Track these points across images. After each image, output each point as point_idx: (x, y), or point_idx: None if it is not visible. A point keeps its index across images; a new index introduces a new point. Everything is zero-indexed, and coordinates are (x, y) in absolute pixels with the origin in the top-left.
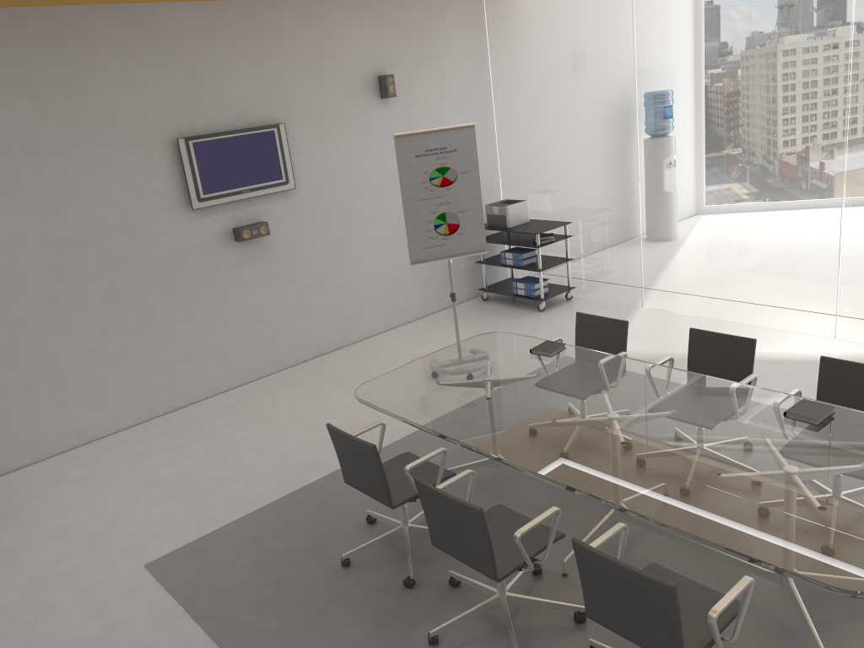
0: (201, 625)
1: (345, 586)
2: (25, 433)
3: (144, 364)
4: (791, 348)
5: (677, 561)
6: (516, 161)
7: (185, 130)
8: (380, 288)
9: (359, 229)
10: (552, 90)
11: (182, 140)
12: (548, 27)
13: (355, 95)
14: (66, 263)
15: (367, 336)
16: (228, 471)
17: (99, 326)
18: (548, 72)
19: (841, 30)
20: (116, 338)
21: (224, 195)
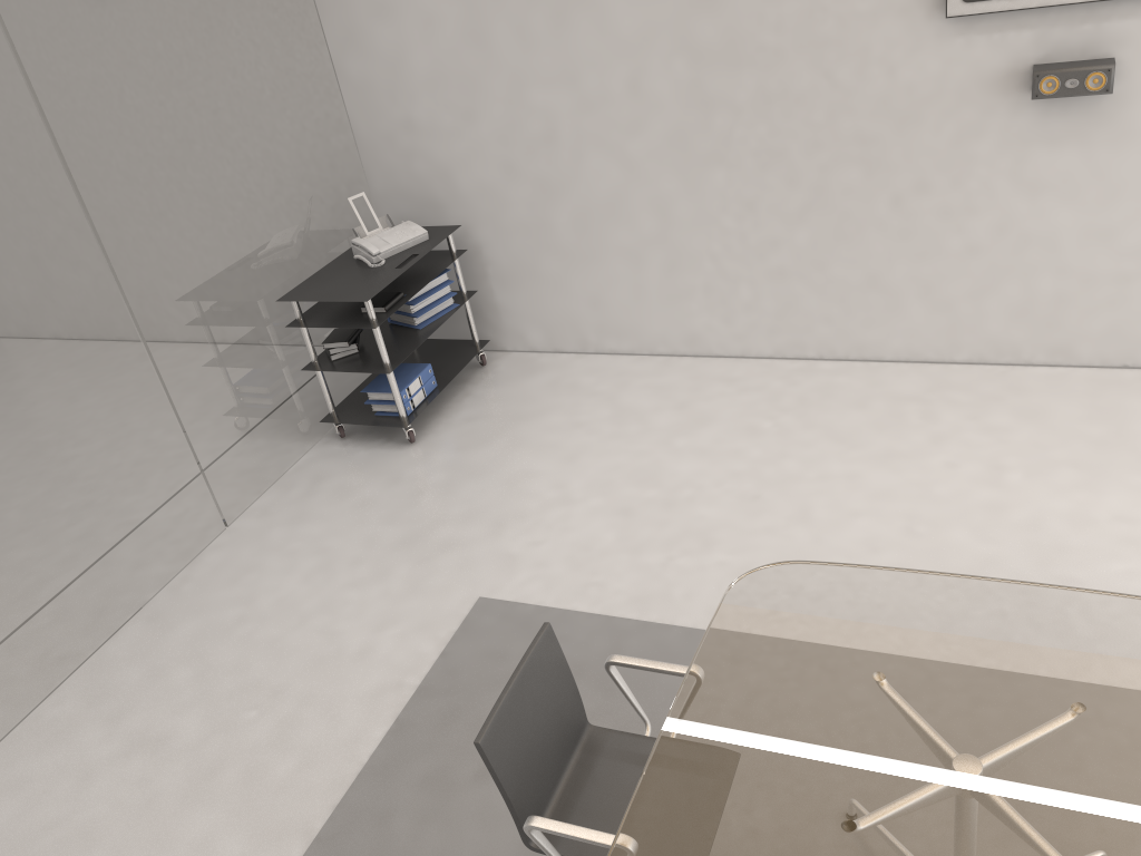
0: (381, 740)
1: None
2: (626, 313)
3: (801, 274)
4: None
5: None
6: None
7: None
8: None
9: None
10: None
11: None
12: None
13: None
14: (707, 87)
15: None
16: (724, 522)
17: (742, 198)
18: None
19: None
20: (765, 223)
21: None
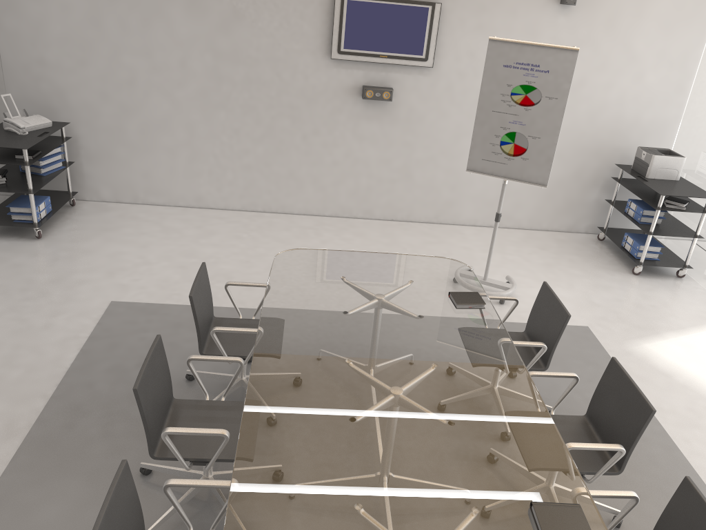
0: (75, 358)
1: None
2: (163, 182)
3: (258, 168)
4: None
5: None
6: (700, 112)
7: None
8: (490, 186)
9: None
10: None
11: None
12: None
13: None
14: (221, 70)
15: (460, 223)
16: (234, 270)
17: (233, 127)
18: None
19: None
20: (243, 141)
21: (361, 54)
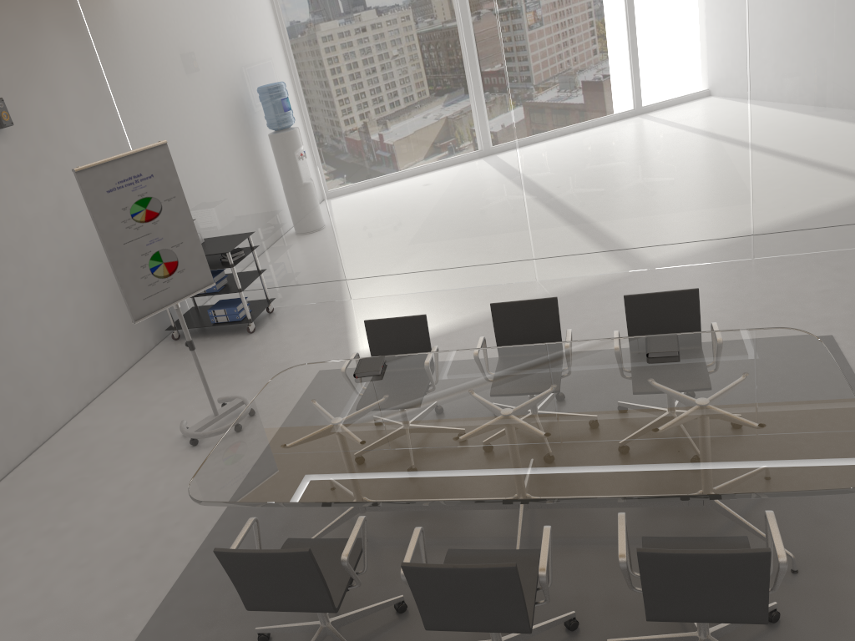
0: None
1: None
2: None
3: None
4: (510, 298)
5: (597, 525)
6: None
7: None
8: (60, 362)
9: (14, 299)
10: (195, 94)
11: None
12: (173, 25)
13: None
14: None
15: (61, 424)
16: None
17: None
18: (186, 75)
19: (487, 5)
20: None
21: None
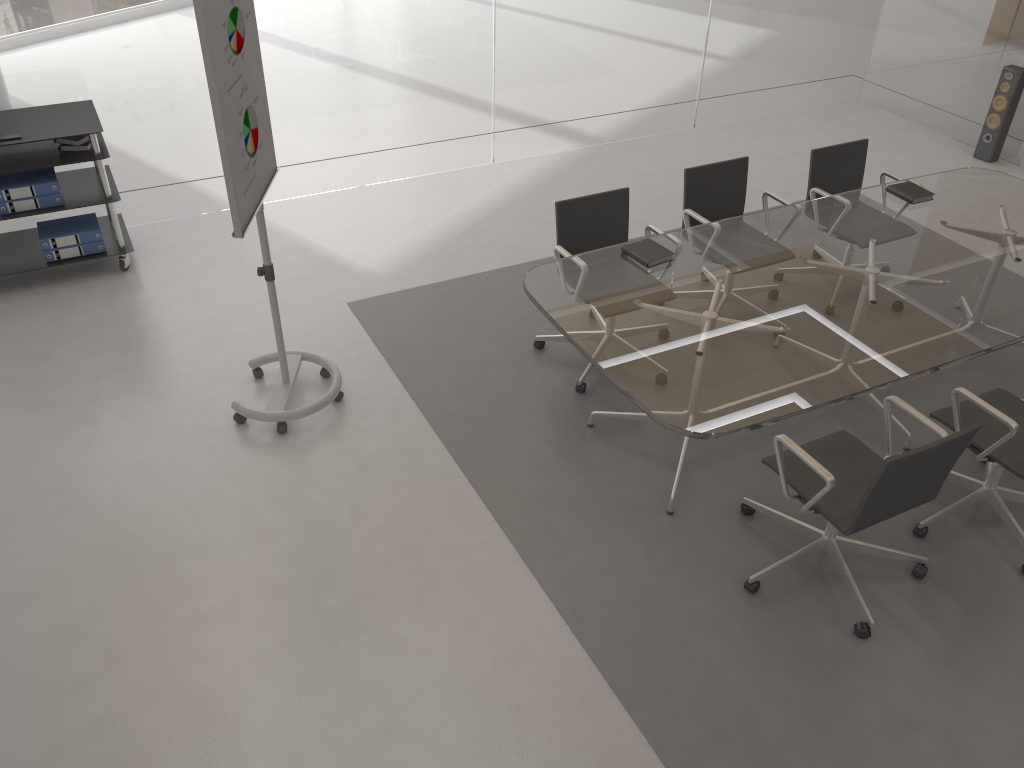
0: None
1: (915, 641)
2: None
3: None
4: (489, 185)
5: None
6: None
7: None
8: None
9: None
10: None
11: None
12: None
13: None
14: None
15: None
16: None
17: None
18: None
19: None
20: None
21: None
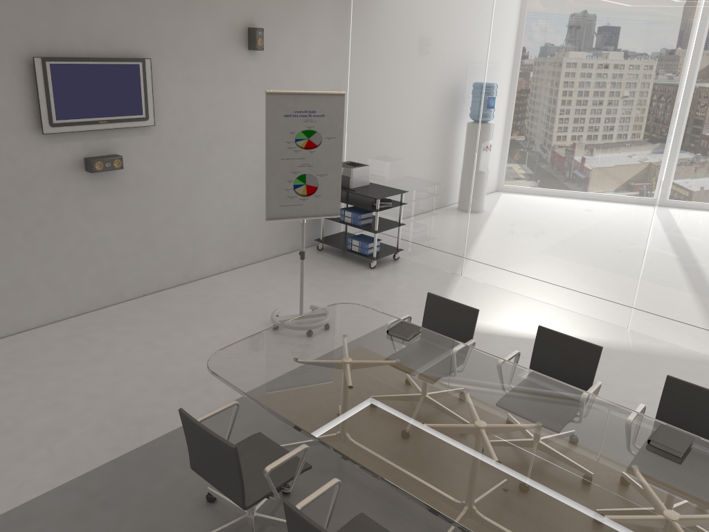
0: None
1: None
2: None
3: None
4: (592, 334)
5: None
6: (363, 128)
7: (43, 49)
8: (226, 230)
9: (213, 173)
10: (406, 69)
11: (39, 59)
12: (411, 10)
13: (224, 42)
14: None
15: (208, 274)
16: (55, 420)
17: None
18: (405, 52)
19: (679, 63)
20: None
21: (78, 123)
